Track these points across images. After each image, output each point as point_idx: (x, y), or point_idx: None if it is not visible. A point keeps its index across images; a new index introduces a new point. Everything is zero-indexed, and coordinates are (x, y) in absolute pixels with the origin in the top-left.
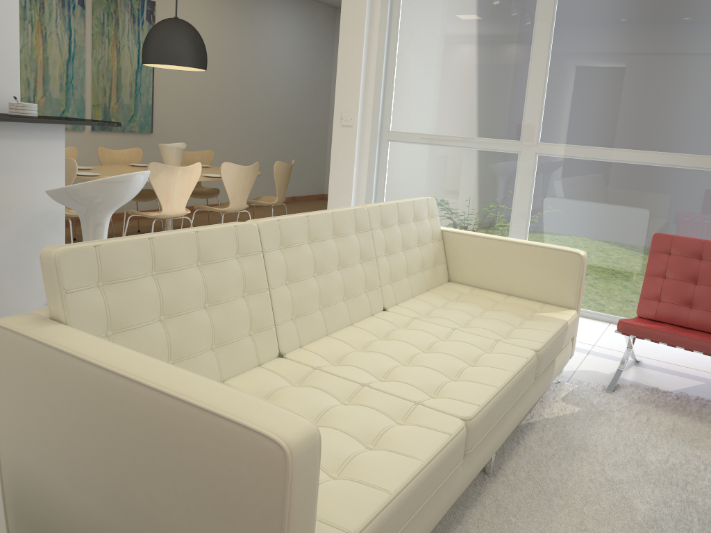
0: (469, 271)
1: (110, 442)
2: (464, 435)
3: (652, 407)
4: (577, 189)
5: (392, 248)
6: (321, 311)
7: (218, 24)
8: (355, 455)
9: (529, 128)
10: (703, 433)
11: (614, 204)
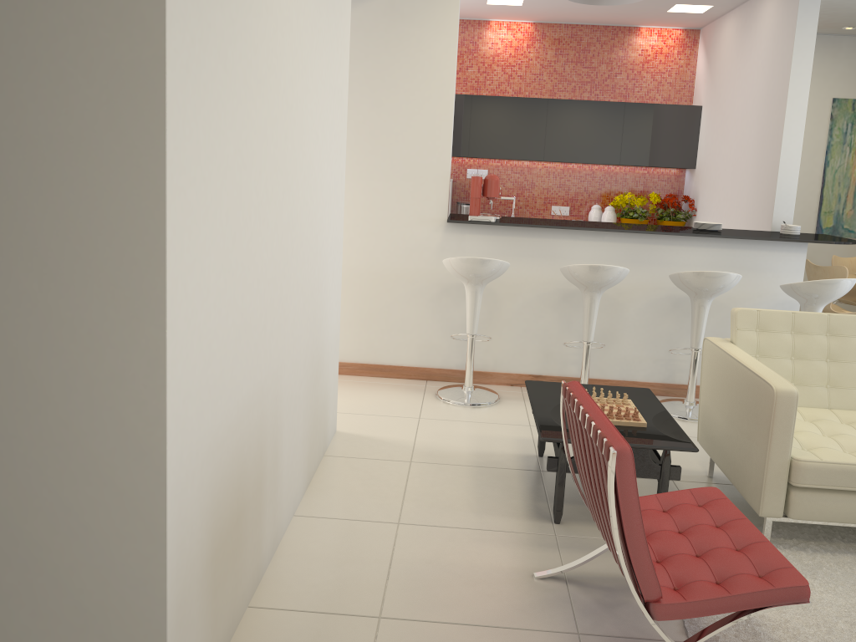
0: None
1: (730, 391)
2: None
3: None
4: None
5: None
6: None
7: None
8: None
9: None
10: None
11: None
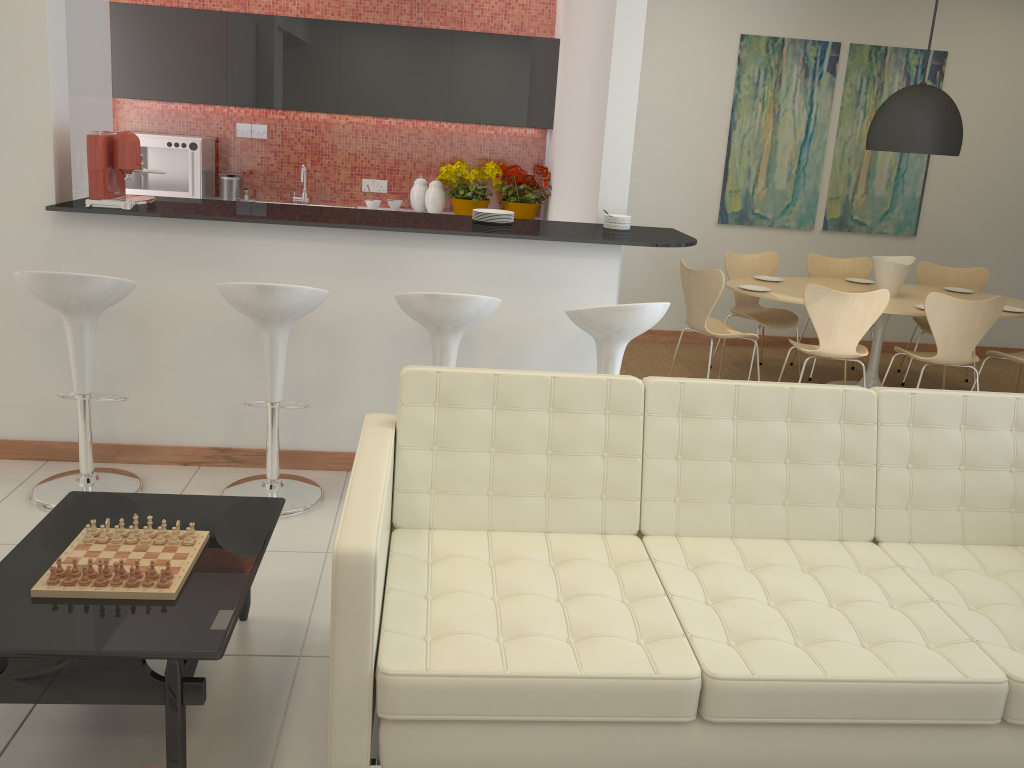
0: None
1: None
2: (687, 688)
3: None
4: None
5: (927, 459)
6: (731, 505)
7: None
8: (537, 635)
9: None
10: None
11: None
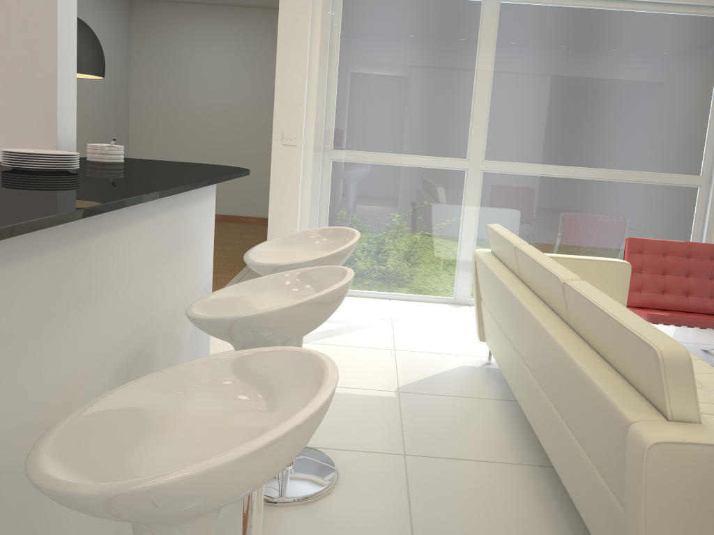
0: None
1: None
2: None
3: None
4: (518, 200)
5: None
6: None
7: None
8: None
9: (475, 148)
10: None
11: (548, 212)
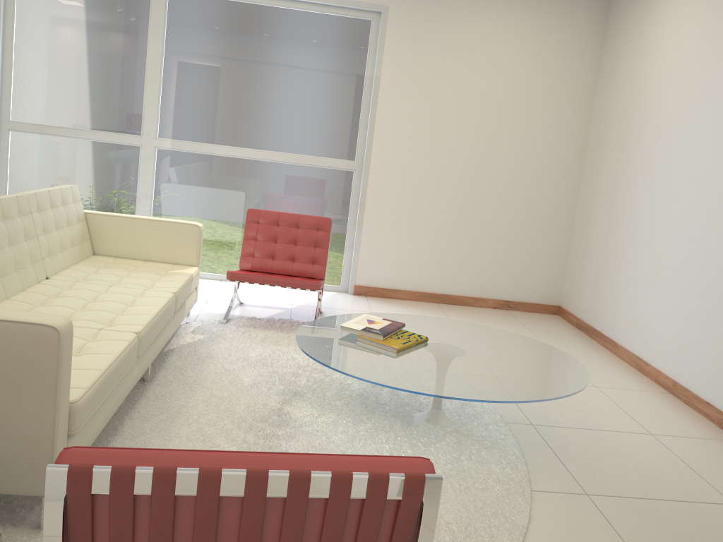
0: (112, 244)
1: None
2: (137, 341)
3: (252, 328)
4: (190, 176)
5: (48, 228)
6: None
7: None
8: None
9: (148, 125)
10: (283, 337)
11: (219, 188)
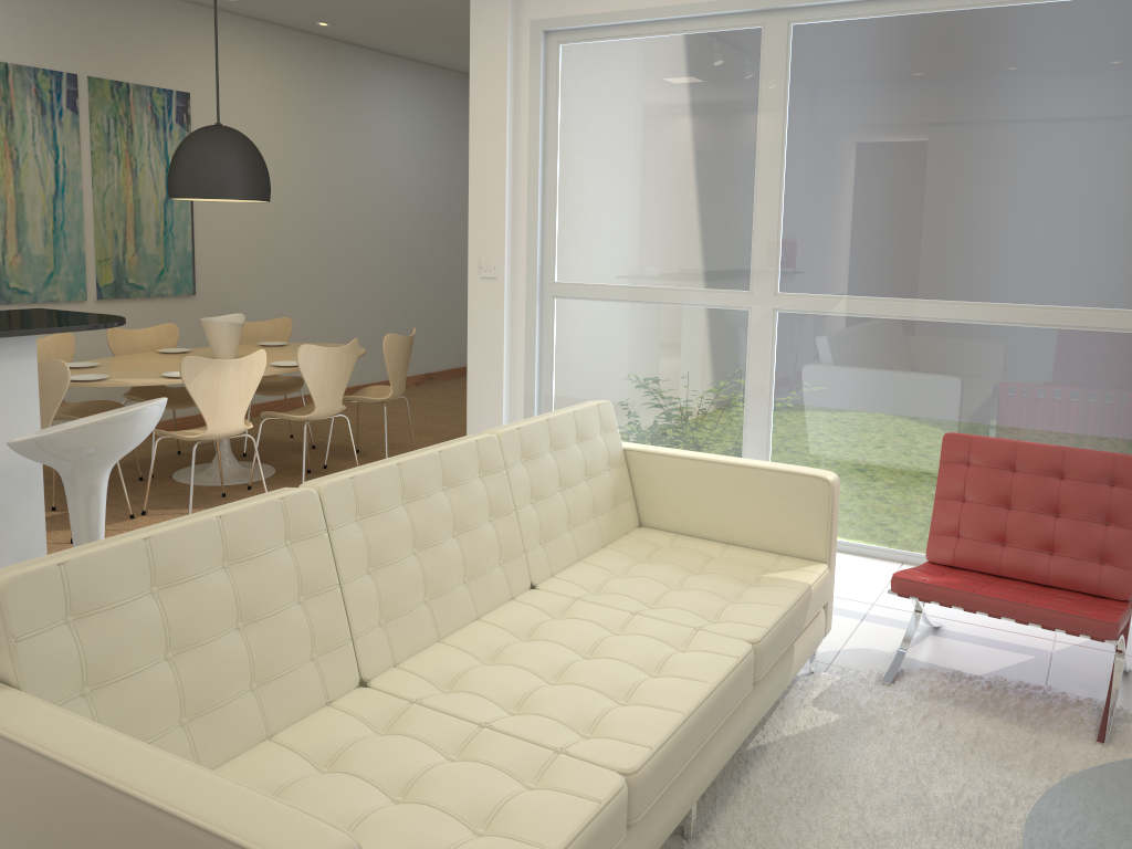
0: (669, 509)
1: None
2: (624, 799)
3: (949, 705)
4: (839, 361)
5: (542, 489)
6: (427, 605)
7: (291, 118)
8: (453, 848)
9: (762, 272)
10: (1021, 743)
11: (894, 382)
